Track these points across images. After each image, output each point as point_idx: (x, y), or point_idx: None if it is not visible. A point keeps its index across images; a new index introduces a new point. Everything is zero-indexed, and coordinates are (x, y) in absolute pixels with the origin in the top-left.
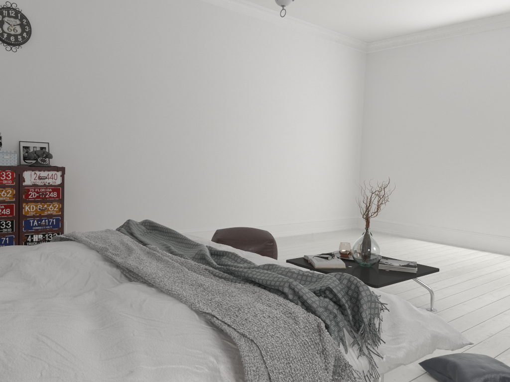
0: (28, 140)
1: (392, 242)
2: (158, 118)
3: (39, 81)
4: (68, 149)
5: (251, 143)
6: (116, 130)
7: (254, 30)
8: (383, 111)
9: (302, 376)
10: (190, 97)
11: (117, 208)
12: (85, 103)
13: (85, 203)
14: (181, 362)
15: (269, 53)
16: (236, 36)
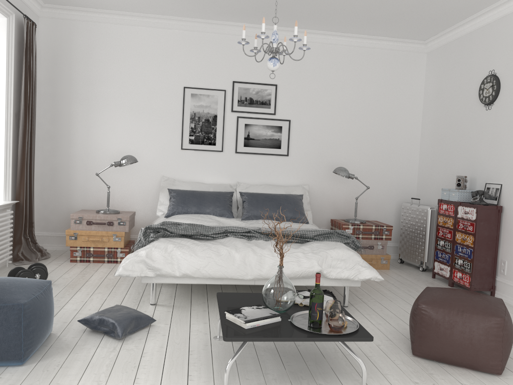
0: (490, 182)
1: None
2: None
3: (500, 129)
4: None
5: None
6: None
7: None
8: None
9: None
10: None
11: None
12: None
13: None
14: None
15: None
16: None
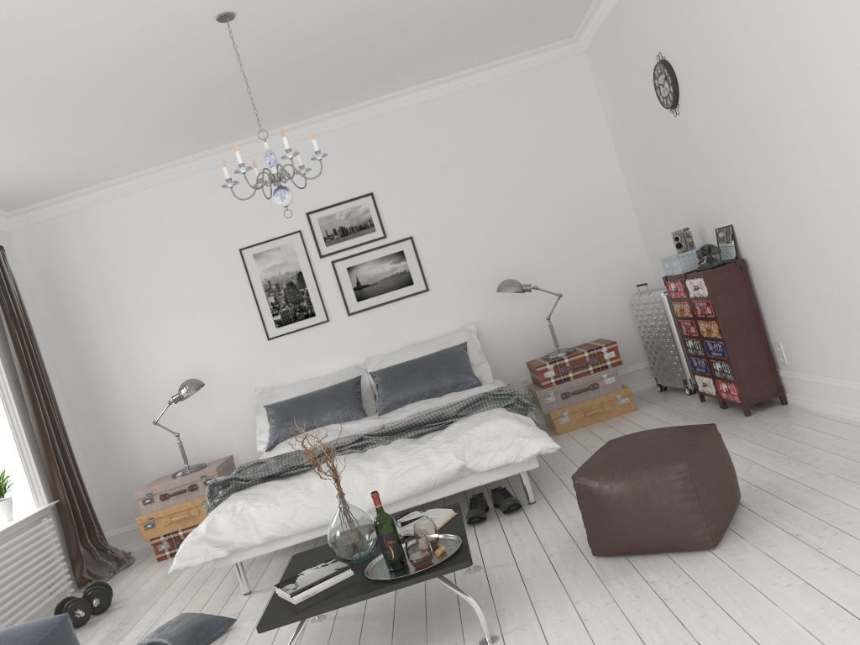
0: (719, 225)
1: None
2: (815, 127)
3: (700, 141)
4: (748, 230)
5: None
6: (775, 180)
7: None
8: None
9: None
10: (846, 37)
11: (822, 327)
12: (736, 150)
13: (788, 315)
14: None
15: None
16: None
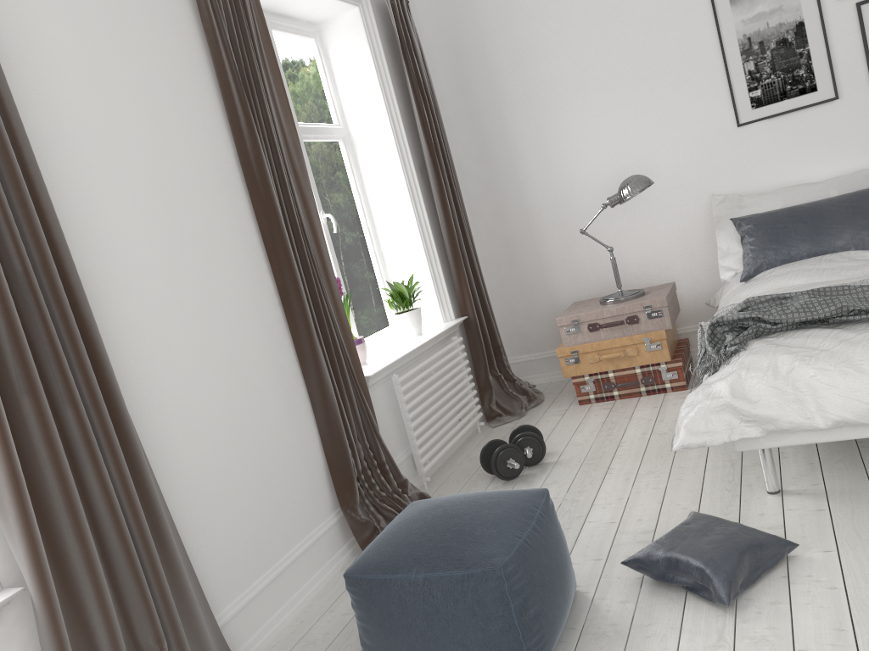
0: None
1: None
2: None
3: None
4: None
5: None
6: None
7: None
8: None
9: None
10: None
11: None
12: None
13: None
14: None
15: None
16: None
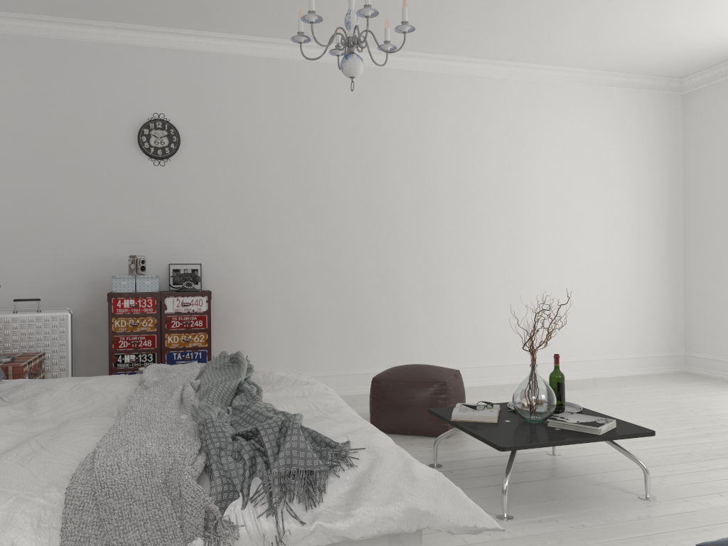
0: (179, 261)
1: (721, 395)
2: (336, 224)
3: (189, 195)
4: (224, 270)
5: (477, 247)
6: (281, 243)
7: (473, 92)
8: (713, 181)
9: (143, 522)
10: (379, 193)
11: (285, 339)
12: (243, 215)
13: (245, 333)
14: (15, 487)
15: (499, 120)
16: (444, 105)
